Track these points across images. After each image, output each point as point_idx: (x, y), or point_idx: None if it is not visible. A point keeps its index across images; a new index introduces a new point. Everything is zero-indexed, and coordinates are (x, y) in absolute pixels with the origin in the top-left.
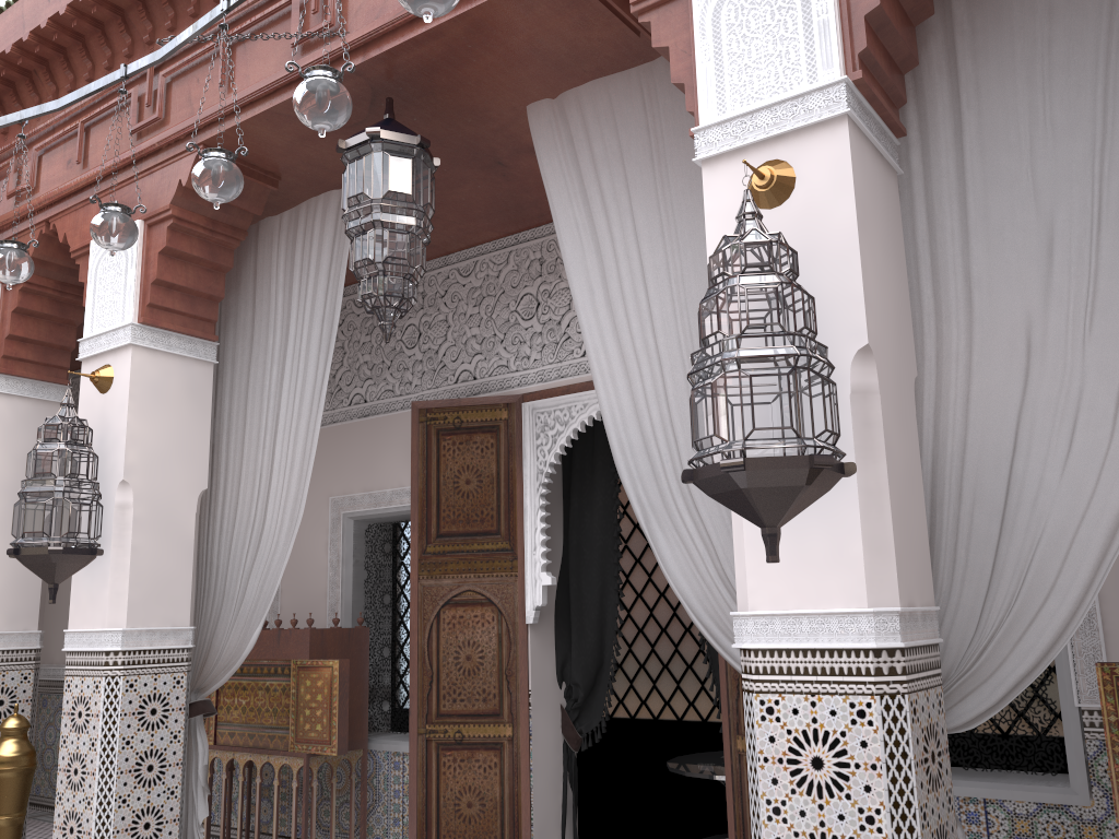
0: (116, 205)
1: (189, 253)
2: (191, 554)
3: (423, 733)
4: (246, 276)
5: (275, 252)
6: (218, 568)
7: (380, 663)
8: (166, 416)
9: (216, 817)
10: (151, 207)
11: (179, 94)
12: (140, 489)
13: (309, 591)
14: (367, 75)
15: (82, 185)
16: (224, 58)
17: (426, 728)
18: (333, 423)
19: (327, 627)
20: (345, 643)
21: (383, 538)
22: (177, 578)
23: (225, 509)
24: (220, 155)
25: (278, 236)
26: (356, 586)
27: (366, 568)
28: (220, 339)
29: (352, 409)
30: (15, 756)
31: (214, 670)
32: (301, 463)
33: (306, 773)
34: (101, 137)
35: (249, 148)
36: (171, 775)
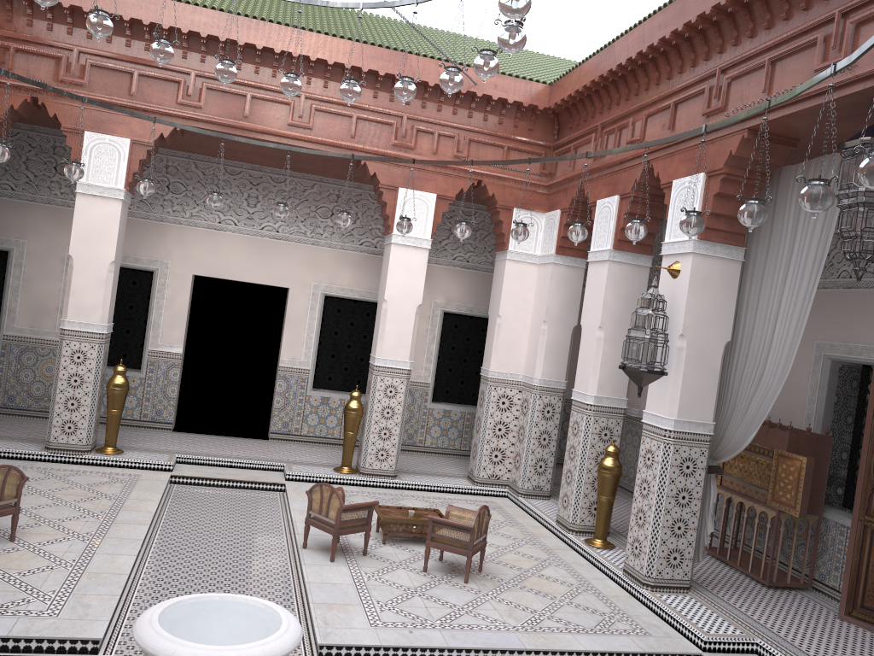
0: (694, 212)
1: (732, 194)
2: (716, 380)
3: (862, 520)
4: (768, 204)
5: (790, 191)
6: (732, 389)
7: (838, 462)
8: (709, 296)
9: (716, 525)
10: (711, 165)
11: (735, 91)
12: (690, 340)
13: (793, 401)
14: (866, 94)
15: (670, 144)
16: (767, 73)
17: (865, 517)
18: (823, 288)
19: (802, 428)
20: (813, 445)
21: (851, 376)
22: (707, 393)
23: (740, 354)
24: (754, 202)
25: (793, 180)
26: (827, 405)
27: (836, 395)
28: (747, 243)
29: (839, 281)
30: (612, 467)
31: (724, 449)
32: (792, 337)
33: (776, 521)
34: (683, 112)
35: (778, 128)
36: (694, 504)
